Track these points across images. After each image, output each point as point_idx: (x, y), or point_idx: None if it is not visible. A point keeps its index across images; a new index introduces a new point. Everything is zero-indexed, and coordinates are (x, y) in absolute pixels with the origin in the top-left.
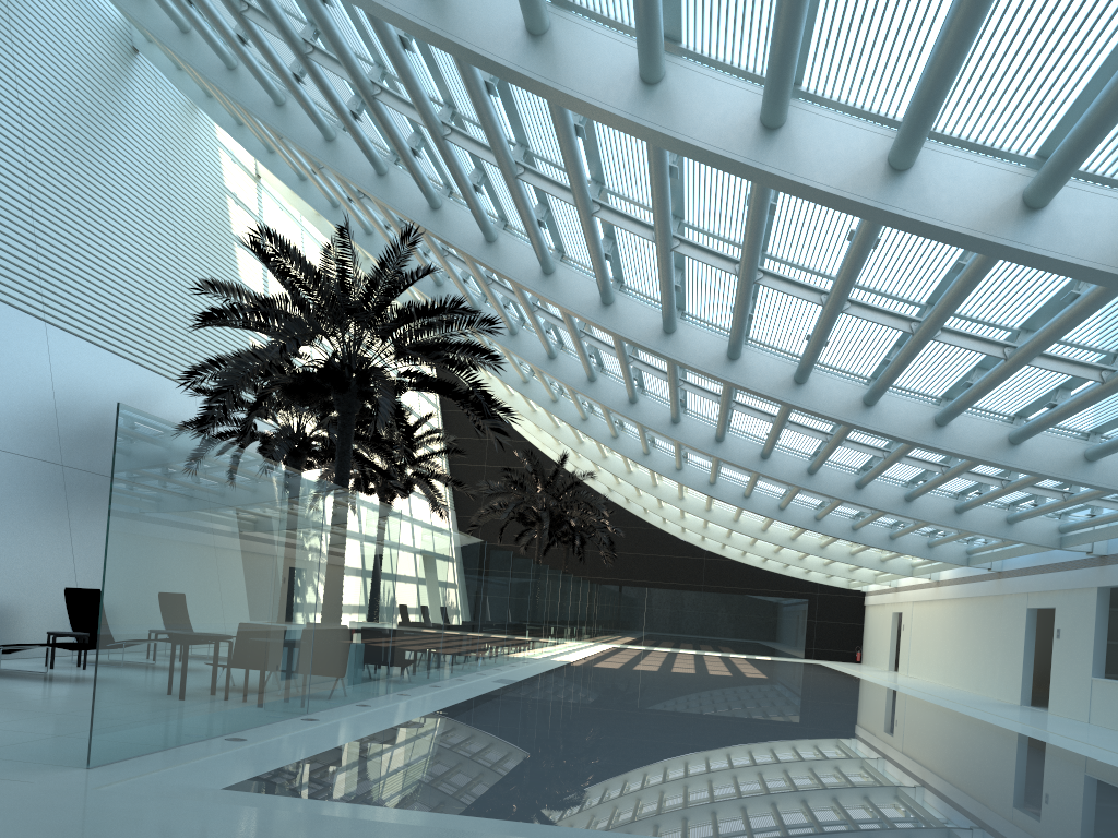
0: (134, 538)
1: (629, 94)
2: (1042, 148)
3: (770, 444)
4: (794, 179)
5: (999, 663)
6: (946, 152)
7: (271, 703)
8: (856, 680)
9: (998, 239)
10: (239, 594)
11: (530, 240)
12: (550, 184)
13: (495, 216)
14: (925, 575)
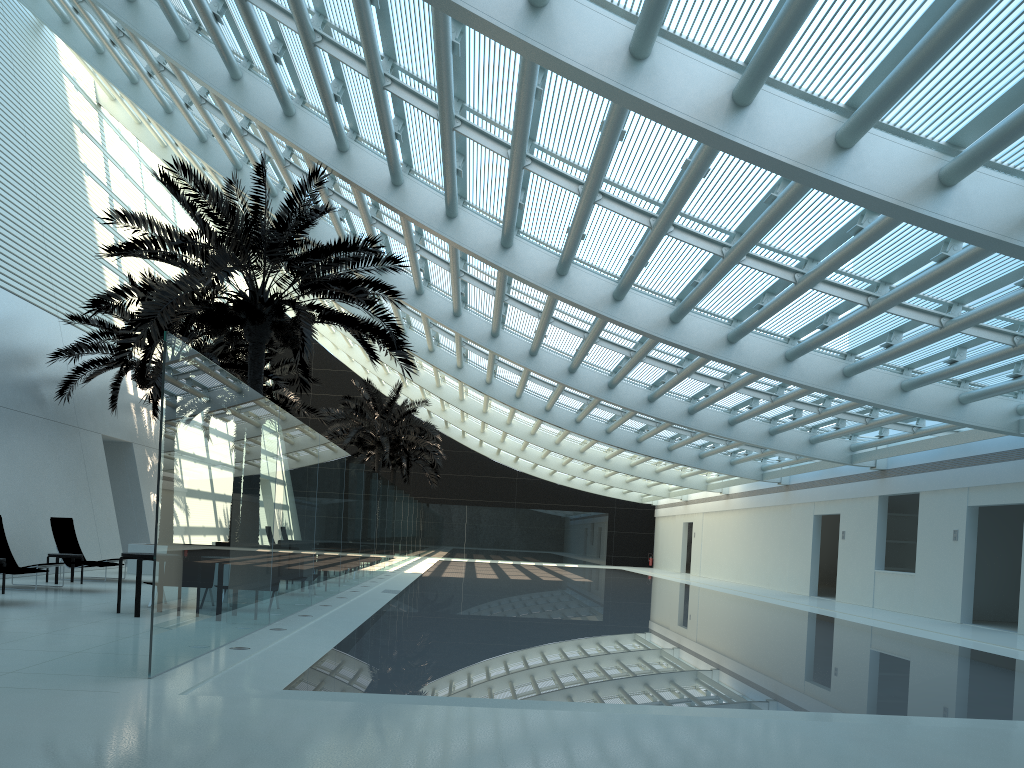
0: (175, 460)
1: (621, 67)
2: (953, 137)
3: (622, 375)
4: (760, 151)
5: (788, 562)
6: (880, 135)
7: (249, 615)
8: (665, 581)
9: (920, 210)
10: (232, 513)
11: (445, 187)
12: (485, 138)
13: (400, 162)
14: (717, 489)
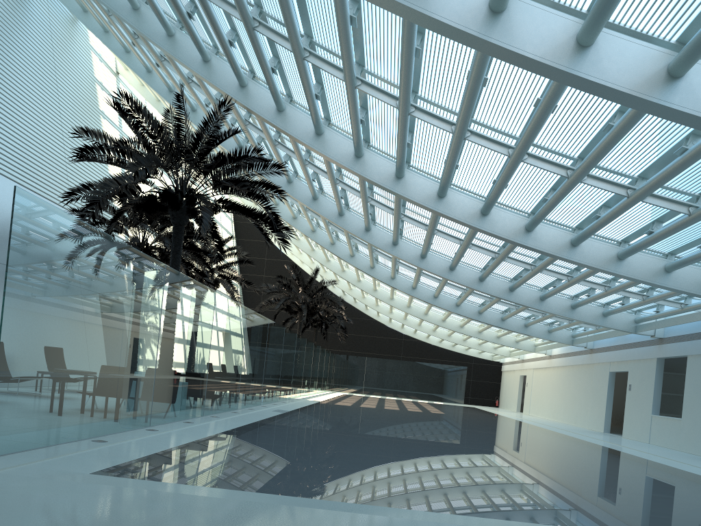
0: (26, 289)
1: None
2: (681, 36)
3: (457, 260)
4: (511, 49)
5: (590, 406)
6: (616, 35)
7: (125, 417)
8: (499, 416)
9: (650, 98)
10: (103, 338)
11: (309, 108)
12: (327, 65)
13: (283, 94)
14: (542, 351)
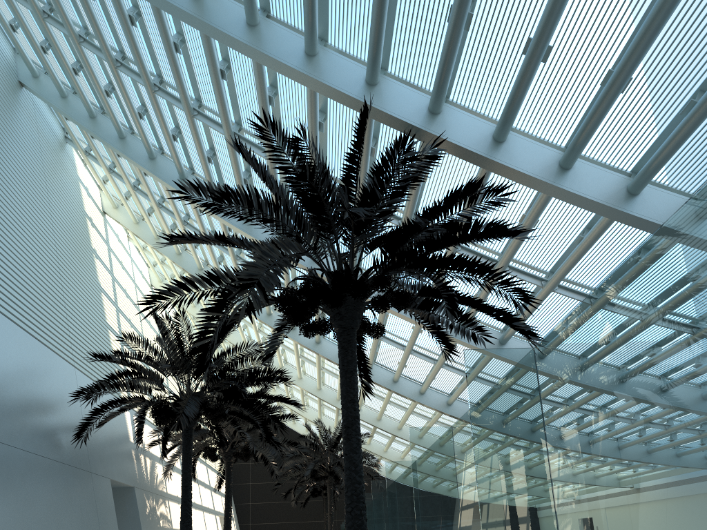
0: None
1: None
2: None
3: None
4: None
5: None
6: None
7: None
8: None
9: None
10: None
11: (597, 109)
12: None
13: (497, 120)
14: None
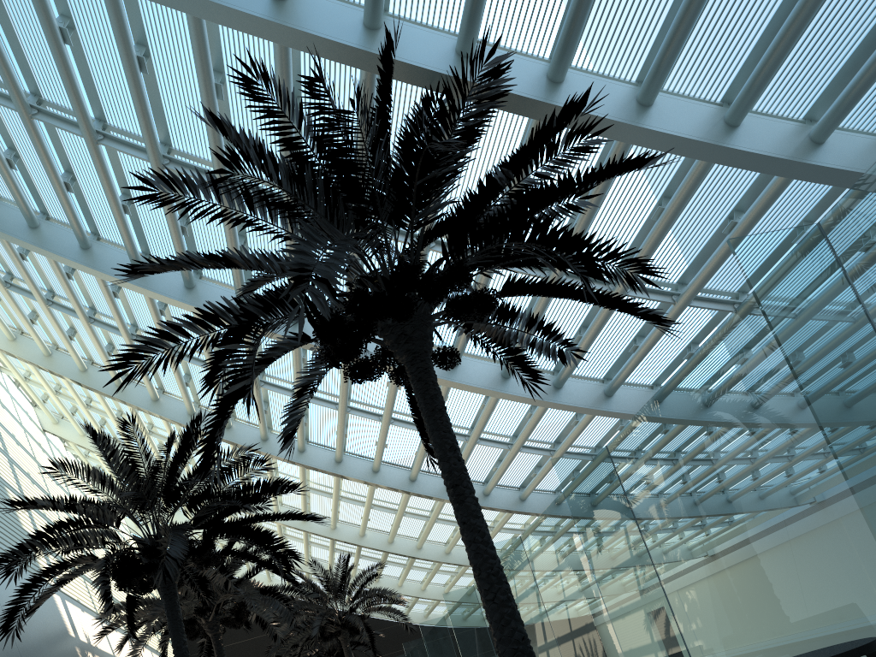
0: None
1: None
2: None
3: None
4: None
5: None
6: None
7: None
8: None
9: None
10: None
11: (690, 5)
12: None
13: (545, 59)
14: None
